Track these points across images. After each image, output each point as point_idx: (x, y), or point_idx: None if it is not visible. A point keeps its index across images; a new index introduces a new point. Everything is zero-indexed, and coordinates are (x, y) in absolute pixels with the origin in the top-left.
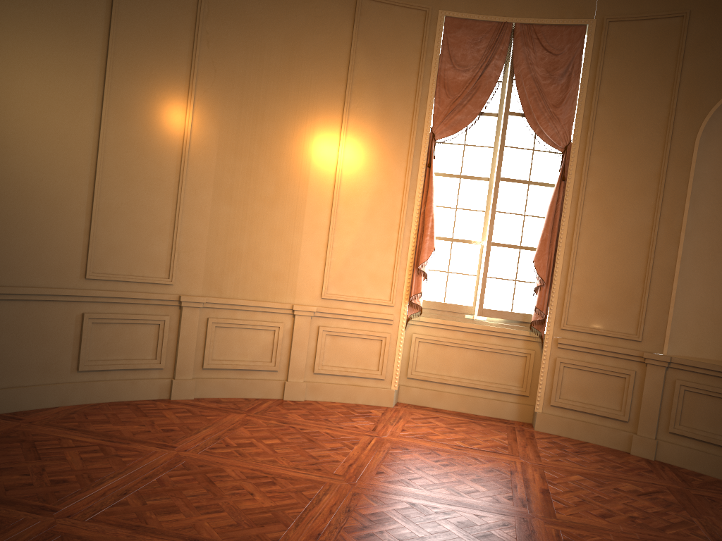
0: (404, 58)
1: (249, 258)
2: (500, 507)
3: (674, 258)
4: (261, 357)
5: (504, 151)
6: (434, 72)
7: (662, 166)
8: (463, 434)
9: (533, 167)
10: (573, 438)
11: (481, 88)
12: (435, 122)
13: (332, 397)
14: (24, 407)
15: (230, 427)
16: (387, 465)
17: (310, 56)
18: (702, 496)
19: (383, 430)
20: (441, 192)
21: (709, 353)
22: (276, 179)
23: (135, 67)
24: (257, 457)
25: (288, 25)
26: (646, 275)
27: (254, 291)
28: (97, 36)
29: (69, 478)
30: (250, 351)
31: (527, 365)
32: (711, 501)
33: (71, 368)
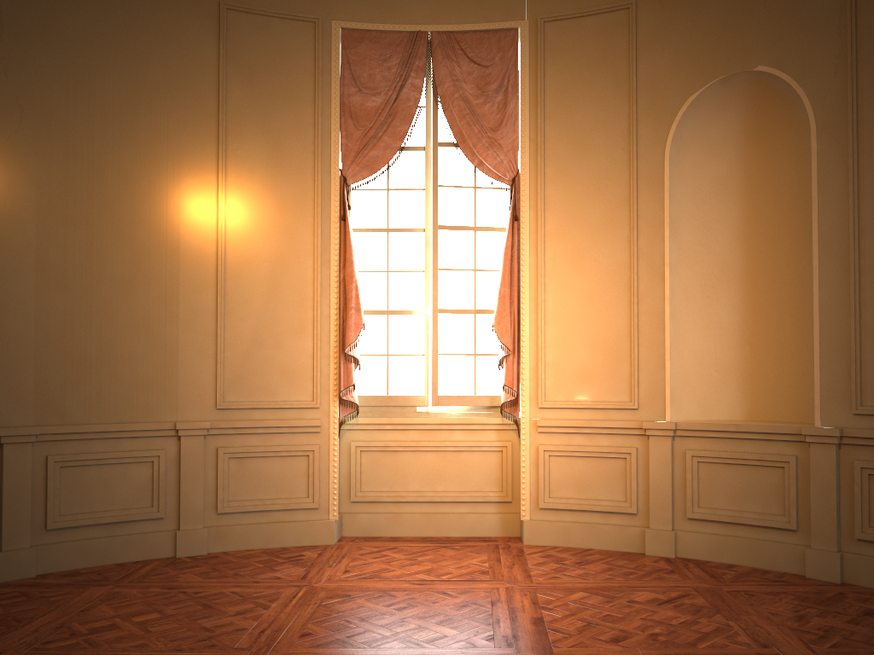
0: (293, 83)
1: (102, 365)
2: (477, 653)
3: (661, 299)
4: (137, 502)
5: (439, 191)
6: (336, 98)
7: (631, 189)
8: (429, 564)
9: (478, 209)
10: (573, 546)
11: (399, 114)
12: (345, 162)
13: (248, 543)
14: None
15: (85, 608)
16: (317, 623)
17: (163, 85)
18: (738, 591)
19: (317, 576)
20: (366, 253)
21: (720, 413)
22: (132, 252)
23: None
24: (117, 644)
25: (125, 46)
26: (632, 324)
27: (115, 410)
28: None
29: None
30: (119, 496)
31: (505, 462)
32: (749, 597)
33: None
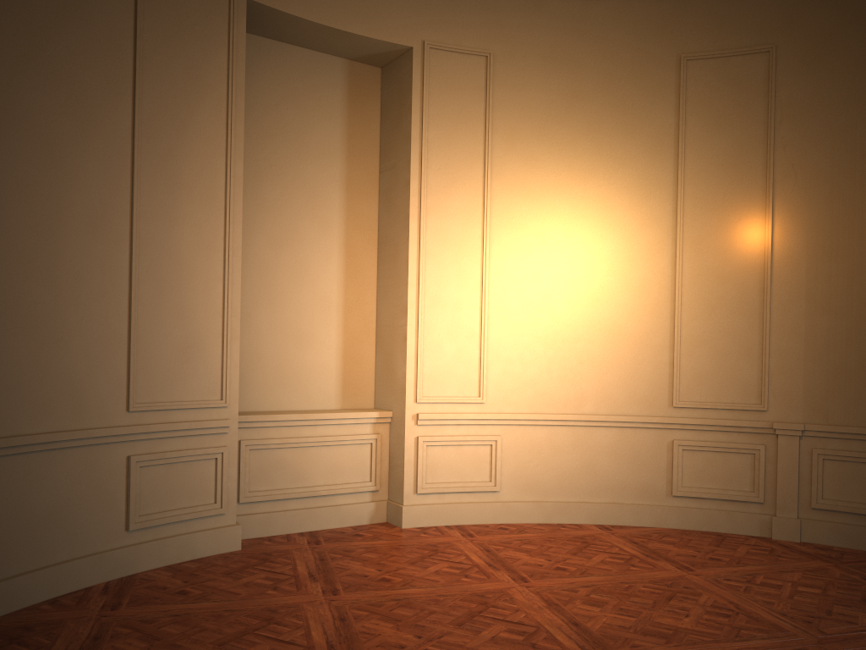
0: None
1: (860, 376)
2: None
3: None
4: None
5: None
6: None
7: None
8: None
9: None
10: None
11: None
12: None
13: None
14: (623, 522)
15: (786, 570)
16: None
17: None
18: None
19: None
20: None
21: None
22: None
23: (706, 200)
24: (757, 596)
25: None
26: None
27: None
28: (667, 185)
29: (570, 568)
30: None
31: None
32: None
33: (666, 492)
